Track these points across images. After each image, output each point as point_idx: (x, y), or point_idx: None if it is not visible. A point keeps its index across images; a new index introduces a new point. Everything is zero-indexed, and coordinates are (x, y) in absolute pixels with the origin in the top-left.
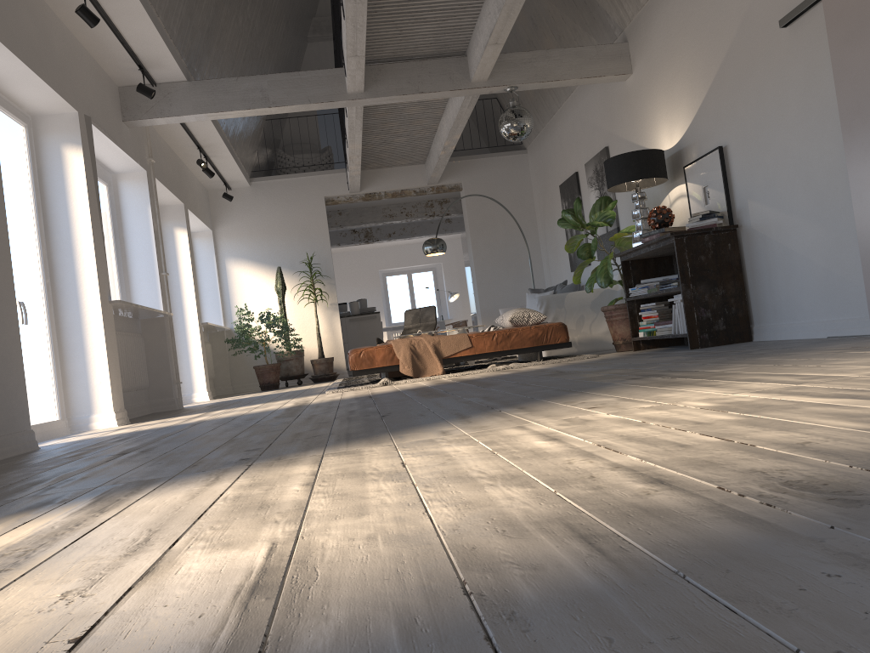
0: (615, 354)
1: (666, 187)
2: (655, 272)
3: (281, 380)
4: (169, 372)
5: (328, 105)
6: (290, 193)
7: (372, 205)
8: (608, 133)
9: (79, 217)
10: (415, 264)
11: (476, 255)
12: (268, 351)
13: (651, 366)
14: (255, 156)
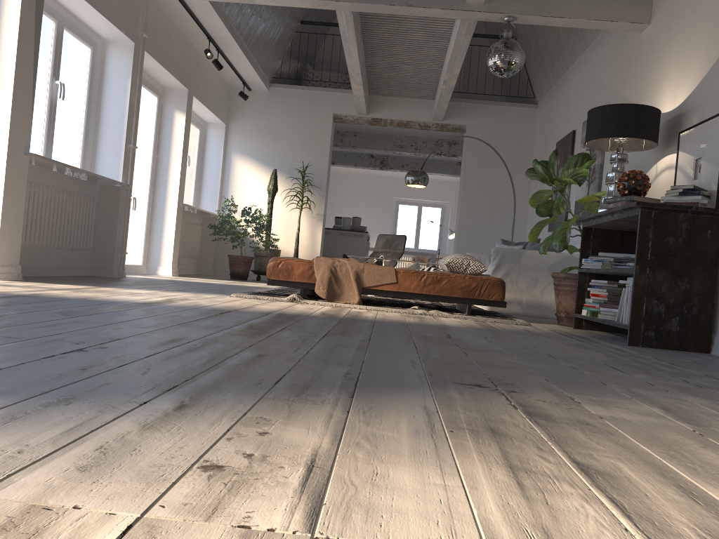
0: (549, 328)
1: (656, 155)
2: (619, 247)
3: (254, 273)
4: (114, 241)
5: (312, 4)
6: (303, 104)
7: (385, 133)
8: (612, 91)
9: (5, 59)
10: (426, 199)
11: (463, 197)
12: (243, 244)
13: (543, 361)
14: (278, 64)
